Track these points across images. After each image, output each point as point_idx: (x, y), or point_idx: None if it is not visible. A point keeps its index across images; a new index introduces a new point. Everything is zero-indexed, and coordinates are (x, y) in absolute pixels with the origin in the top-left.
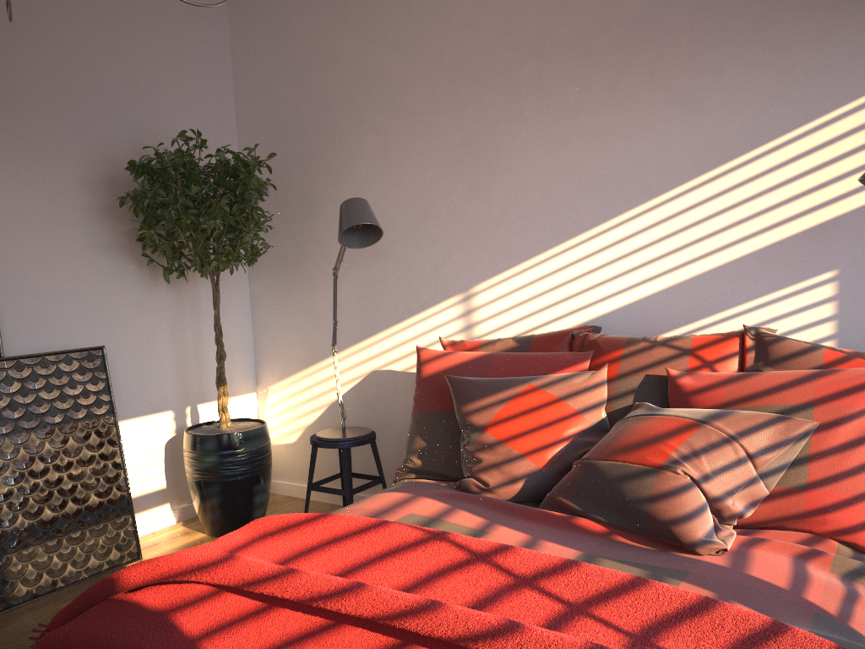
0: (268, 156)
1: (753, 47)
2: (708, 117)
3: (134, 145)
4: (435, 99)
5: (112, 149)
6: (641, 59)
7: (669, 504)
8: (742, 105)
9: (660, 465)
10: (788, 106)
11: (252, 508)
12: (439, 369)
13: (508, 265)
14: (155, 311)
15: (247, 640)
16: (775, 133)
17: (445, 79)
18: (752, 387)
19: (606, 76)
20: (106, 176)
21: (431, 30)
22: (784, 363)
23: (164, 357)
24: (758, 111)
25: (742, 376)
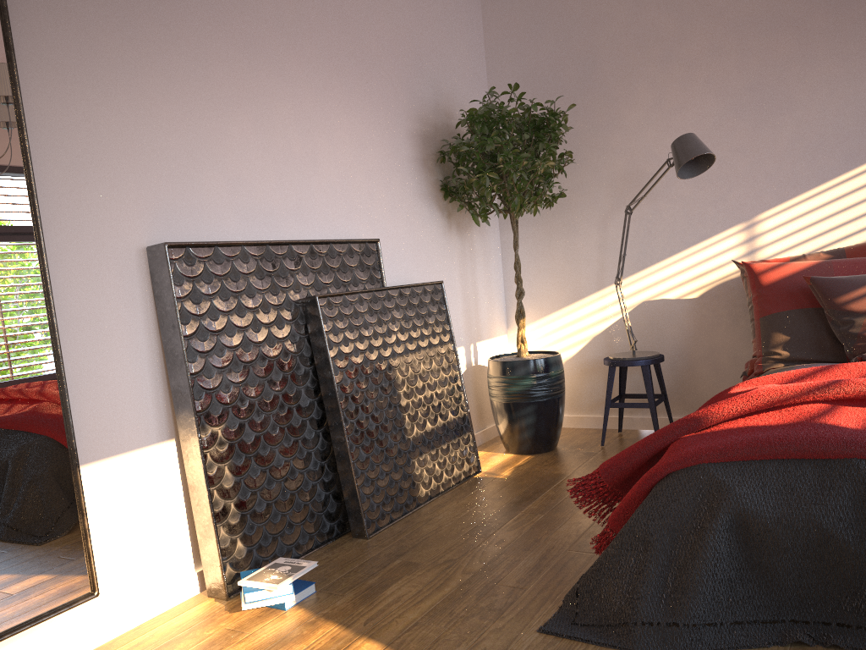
0: (568, 107)
1: None
2: None
3: (434, 104)
4: (716, 50)
5: (423, 107)
6: None
7: None
8: None
9: None
10: None
11: (557, 426)
12: (781, 276)
13: (796, 193)
14: (451, 255)
15: None
16: None
17: (728, 32)
18: None
19: None
20: (421, 131)
21: None
22: None
23: (457, 297)
24: None
25: None
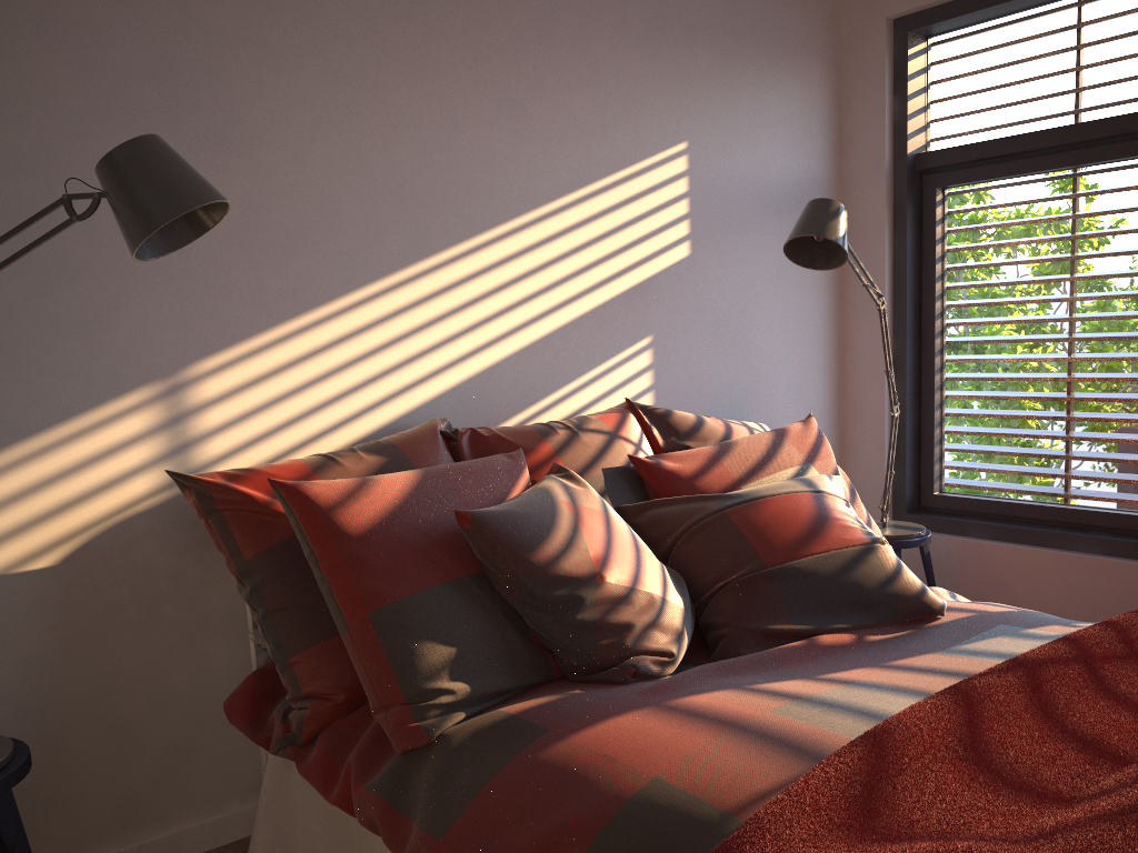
0: None
1: (573, 63)
2: (536, 135)
3: None
4: None
5: None
6: (457, 28)
7: (907, 575)
8: (568, 131)
9: (869, 540)
10: (607, 145)
11: None
12: (382, 512)
13: (263, 325)
14: None
15: None
16: (597, 174)
17: None
18: (748, 457)
19: (411, 35)
20: None
21: None
22: (699, 434)
23: None
24: (582, 143)
25: (723, 448)
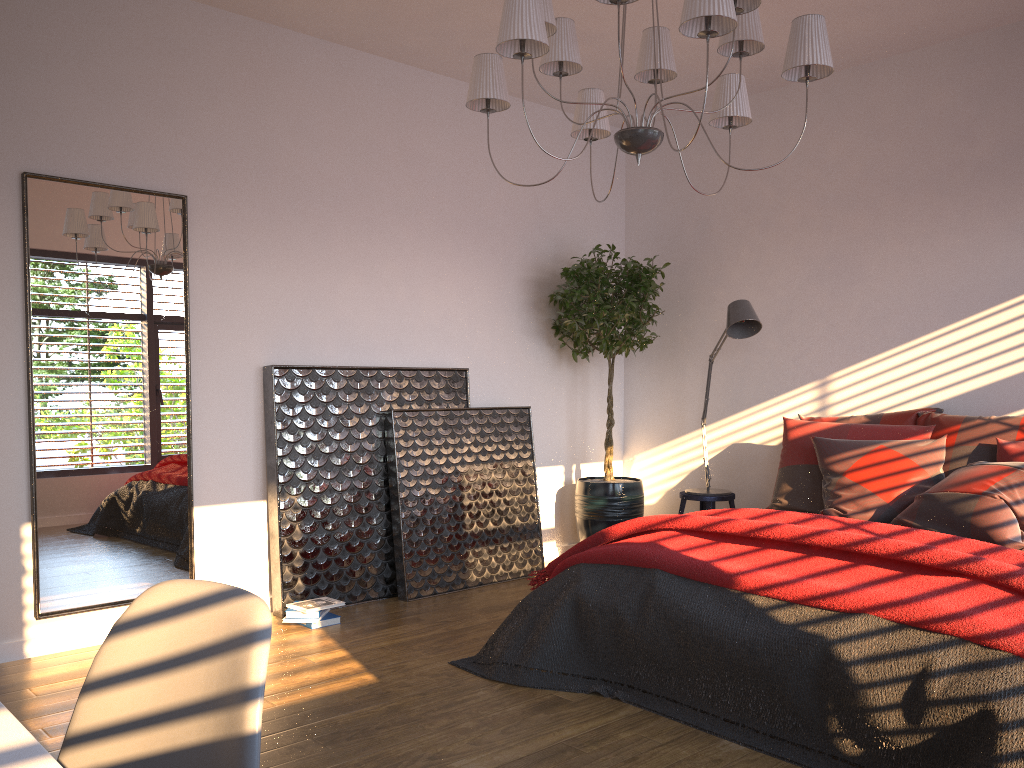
0: (663, 265)
1: None
2: None
3: (555, 255)
4: (805, 221)
5: (541, 257)
6: (987, 196)
7: (986, 516)
8: None
9: (981, 492)
10: None
11: None
12: (803, 434)
13: (862, 358)
14: (558, 384)
15: (709, 553)
16: None
17: (815, 206)
18: None
19: (957, 208)
20: (535, 278)
21: (805, 167)
22: None
23: (561, 421)
24: None
25: None
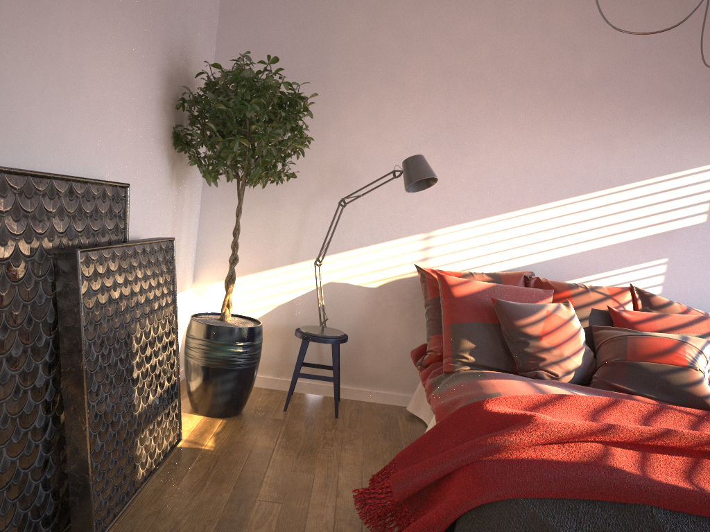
0: (311, 95)
1: (648, 123)
2: (616, 156)
3: (181, 46)
4: (429, 86)
5: (173, 46)
6: (584, 108)
7: (700, 387)
8: (636, 154)
9: (687, 365)
10: (660, 162)
11: (250, 392)
12: (469, 292)
13: (466, 220)
14: (169, 206)
15: (666, 473)
16: (650, 176)
17: (441, 75)
18: (672, 322)
19: (560, 112)
20: (167, 71)
21: (435, 35)
22: (663, 309)
23: None
24: (644, 160)
25: (661, 315)
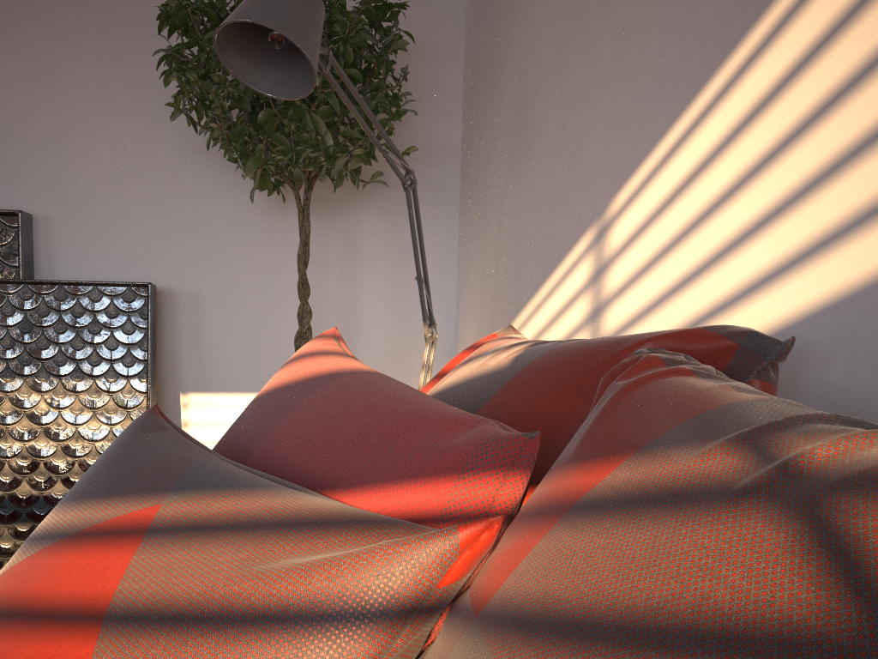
0: None
1: None
2: None
3: None
4: None
5: None
6: None
7: None
8: None
9: None
10: None
11: None
12: (258, 394)
13: (661, 128)
14: (280, 248)
15: None
16: None
17: None
18: None
19: None
20: None
21: None
22: None
23: (287, 315)
24: None
25: None
